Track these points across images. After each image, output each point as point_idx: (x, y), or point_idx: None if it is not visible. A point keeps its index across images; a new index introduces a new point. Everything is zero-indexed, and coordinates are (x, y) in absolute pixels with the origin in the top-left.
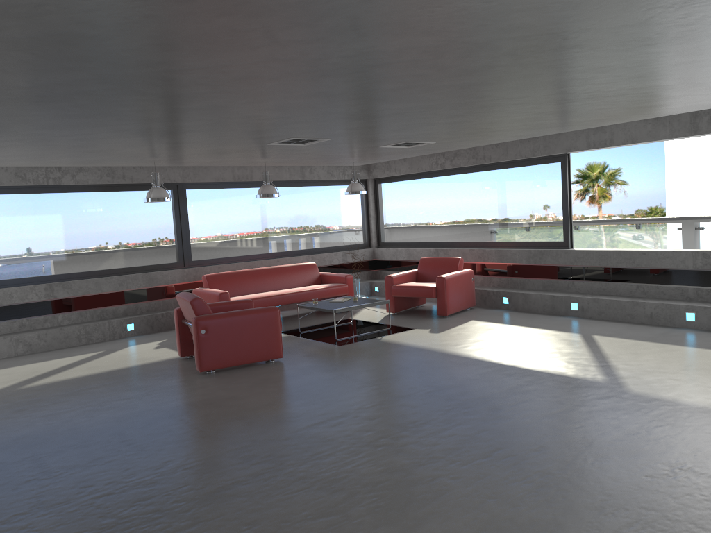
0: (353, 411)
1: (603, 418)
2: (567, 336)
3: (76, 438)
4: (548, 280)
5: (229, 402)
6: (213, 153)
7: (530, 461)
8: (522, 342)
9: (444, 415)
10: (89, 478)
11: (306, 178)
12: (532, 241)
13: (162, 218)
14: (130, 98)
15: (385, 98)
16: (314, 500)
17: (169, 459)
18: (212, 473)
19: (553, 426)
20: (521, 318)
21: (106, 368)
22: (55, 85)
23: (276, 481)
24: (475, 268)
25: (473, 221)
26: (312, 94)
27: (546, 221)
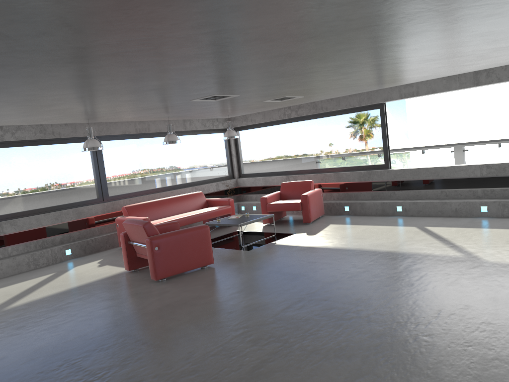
0: (305, 297)
1: (488, 281)
2: (408, 229)
3: (93, 344)
4: (376, 192)
5: (199, 301)
6: (142, 109)
7: (468, 316)
8: (381, 236)
9: (375, 291)
10: (134, 374)
11: (187, 128)
12: (361, 166)
13: (84, 165)
14: (144, 59)
15: (322, 58)
16: (339, 366)
17: (189, 350)
18: (236, 357)
19: (460, 290)
20: (363, 219)
21: (69, 285)
22: (102, 45)
23: (295, 356)
24: (319, 187)
25: (314, 154)
26: (280, 54)
27: (370, 150)
